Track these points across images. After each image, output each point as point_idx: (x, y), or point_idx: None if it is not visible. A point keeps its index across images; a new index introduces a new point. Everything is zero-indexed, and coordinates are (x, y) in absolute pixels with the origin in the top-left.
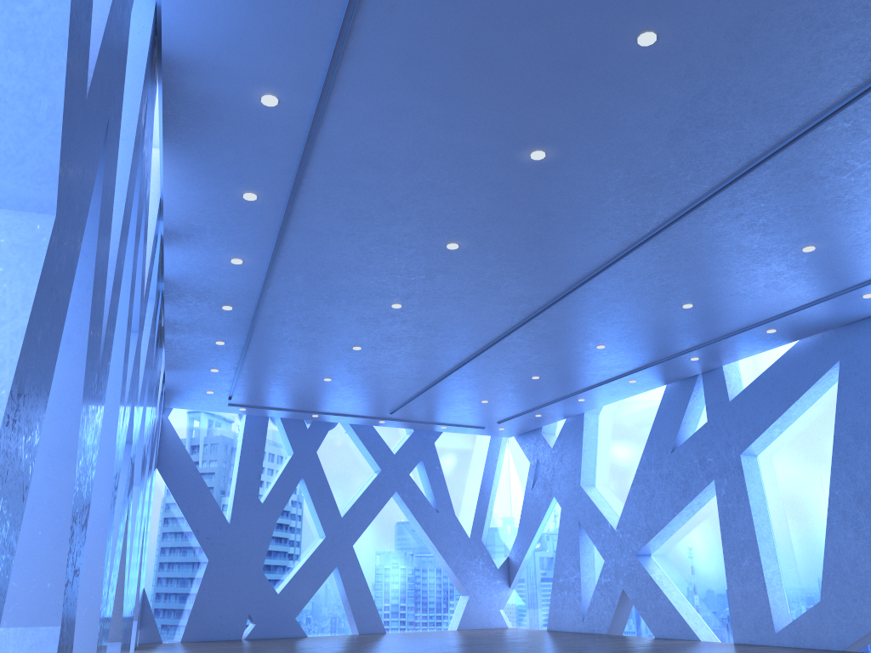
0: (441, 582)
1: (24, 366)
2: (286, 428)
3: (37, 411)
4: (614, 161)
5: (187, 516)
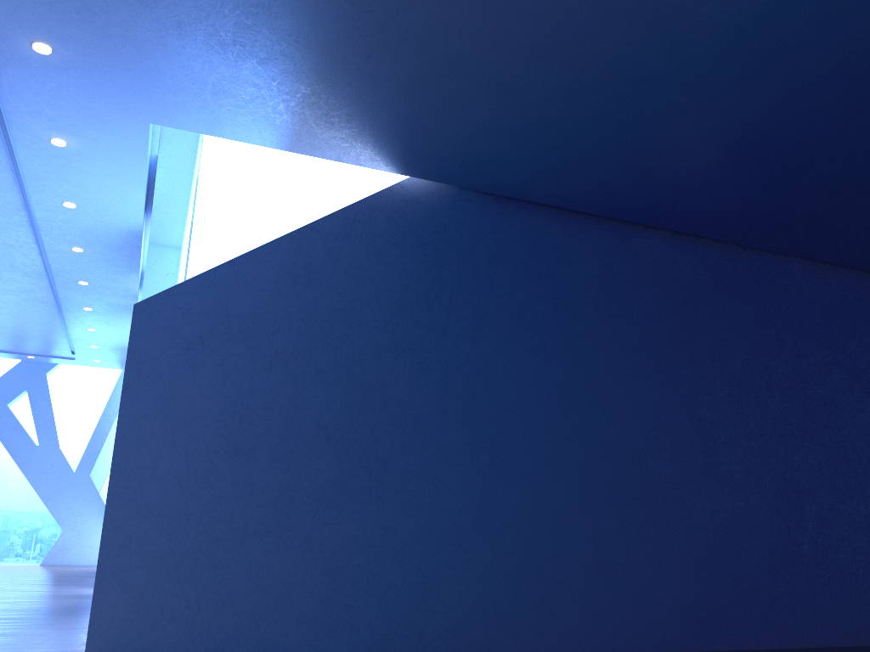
0: (40, 517)
1: None
2: None
3: None
4: None
5: None
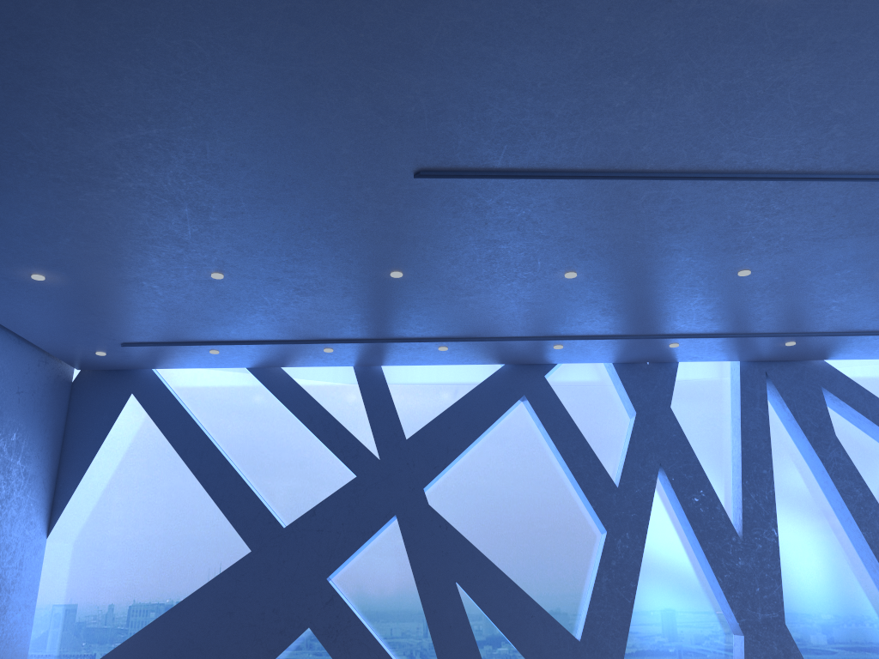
0: None
1: (603, 573)
2: None
3: (627, 578)
4: None
5: None
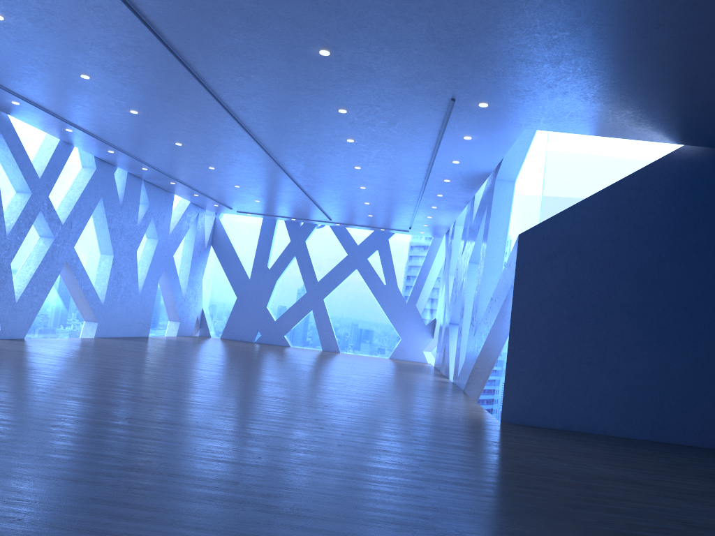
0: (387, 329)
1: None
2: (287, 225)
3: None
4: (167, 112)
5: (226, 273)
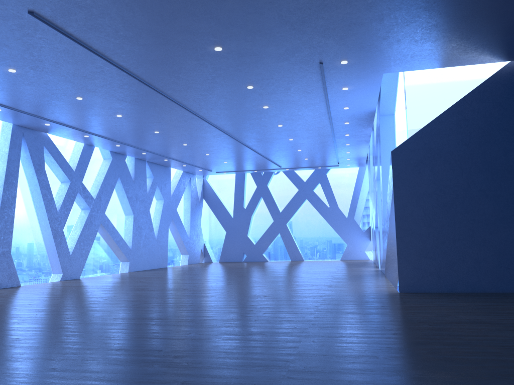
0: (336, 239)
1: None
2: (252, 176)
3: None
4: (139, 111)
5: (216, 216)
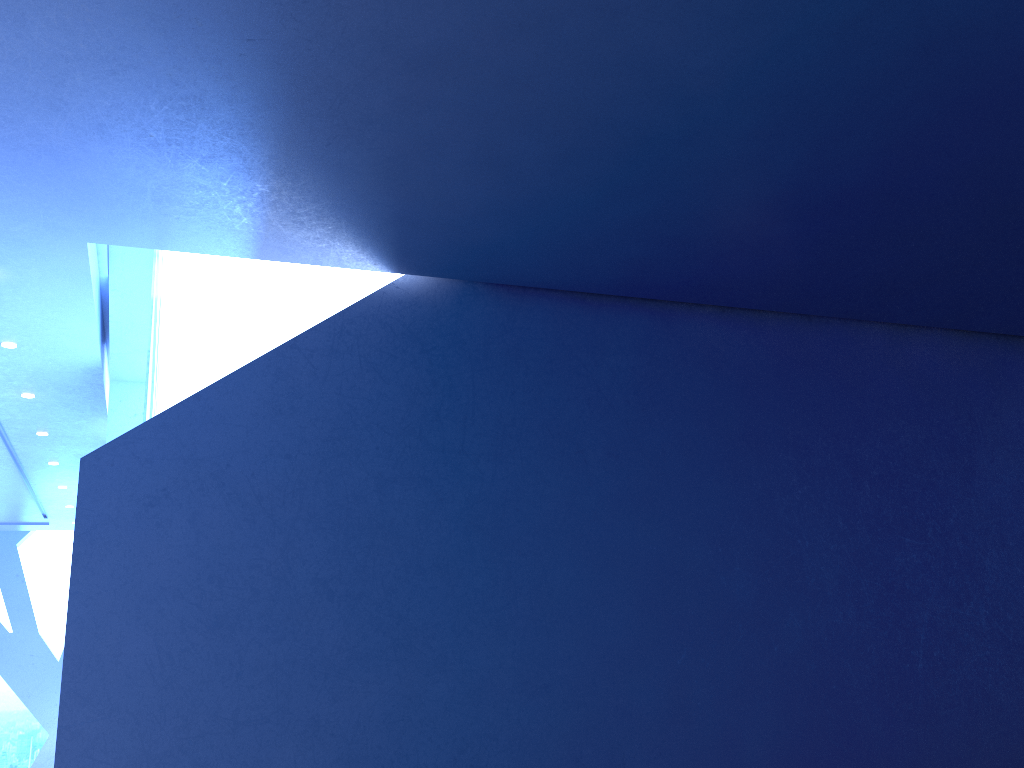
0: (21, 720)
1: None
2: None
3: None
4: None
5: None
